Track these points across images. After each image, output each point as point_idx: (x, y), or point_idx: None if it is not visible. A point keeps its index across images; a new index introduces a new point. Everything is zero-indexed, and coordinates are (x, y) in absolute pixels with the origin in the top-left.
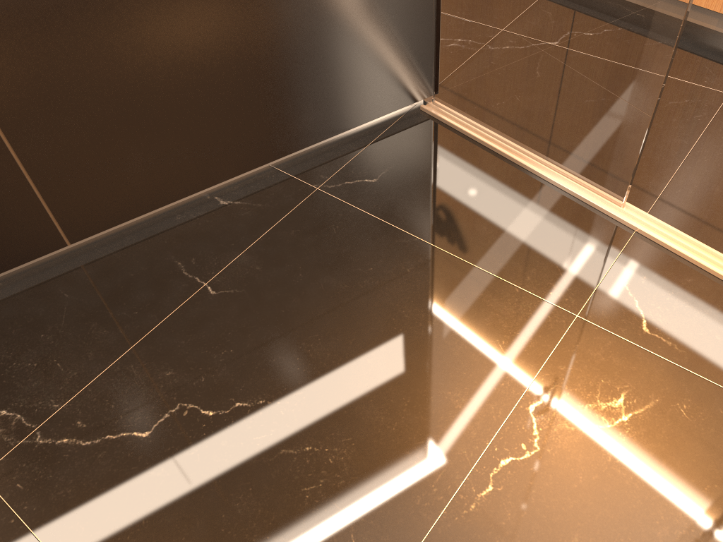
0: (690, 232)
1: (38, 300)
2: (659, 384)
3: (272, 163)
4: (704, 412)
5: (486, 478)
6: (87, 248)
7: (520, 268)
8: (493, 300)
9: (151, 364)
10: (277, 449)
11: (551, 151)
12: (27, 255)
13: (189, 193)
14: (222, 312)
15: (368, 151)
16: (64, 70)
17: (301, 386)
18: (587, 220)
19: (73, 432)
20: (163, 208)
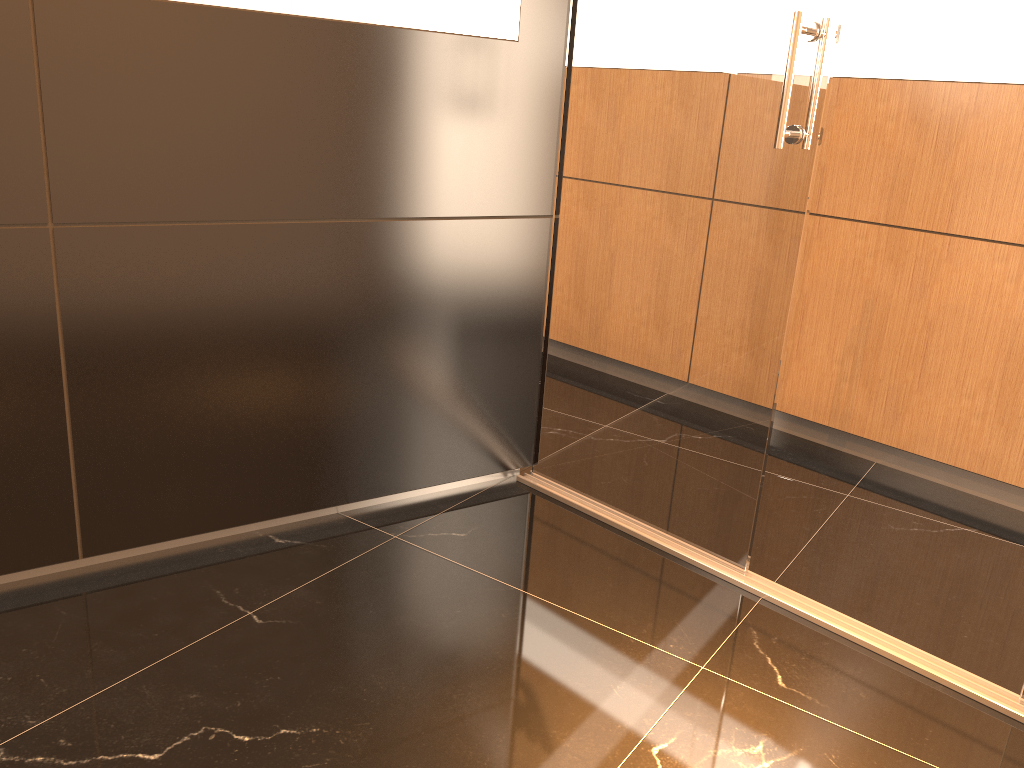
0: (821, 602)
1: (24, 615)
2: (801, 734)
3: (341, 510)
4: (856, 762)
5: None
6: (98, 570)
7: (634, 621)
8: (605, 648)
9: (170, 685)
10: None
11: (664, 515)
12: (26, 559)
13: (241, 522)
14: (269, 640)
15: (457, 509)
16: (159, 344)
17: (368, 716)
18: (708, 585)
19: (51, 750)
20: (203, 540)
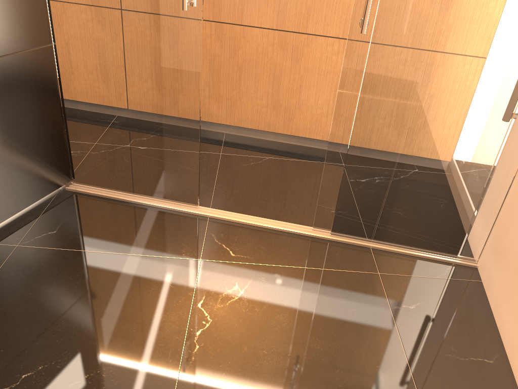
0: (232, 211)
1: None
2: (249, 273)
3: None
4: (271, 277)
5: (193, 343)
6: None
7: (162, 248)
8: (156, 267)
9: None
10: (66, 385)
11: (154, 191)
12: None
13: None
14: None
15: (43, 218)
16: None
17: (64, 348)
18: (185, 219)
19: None
20: None
